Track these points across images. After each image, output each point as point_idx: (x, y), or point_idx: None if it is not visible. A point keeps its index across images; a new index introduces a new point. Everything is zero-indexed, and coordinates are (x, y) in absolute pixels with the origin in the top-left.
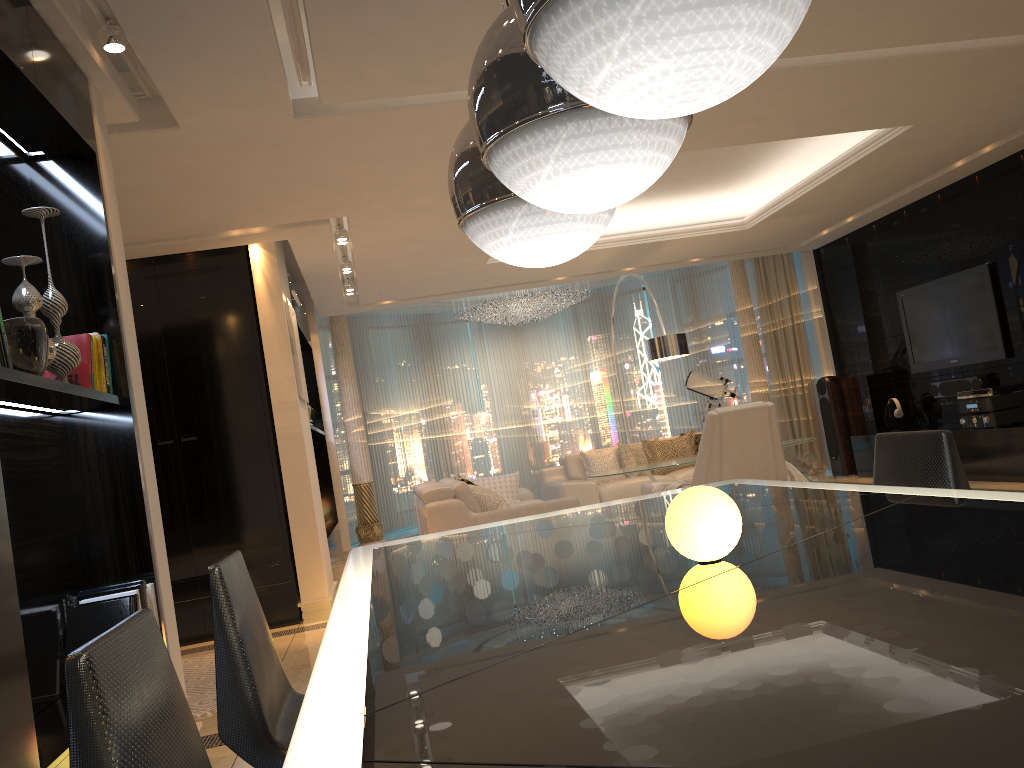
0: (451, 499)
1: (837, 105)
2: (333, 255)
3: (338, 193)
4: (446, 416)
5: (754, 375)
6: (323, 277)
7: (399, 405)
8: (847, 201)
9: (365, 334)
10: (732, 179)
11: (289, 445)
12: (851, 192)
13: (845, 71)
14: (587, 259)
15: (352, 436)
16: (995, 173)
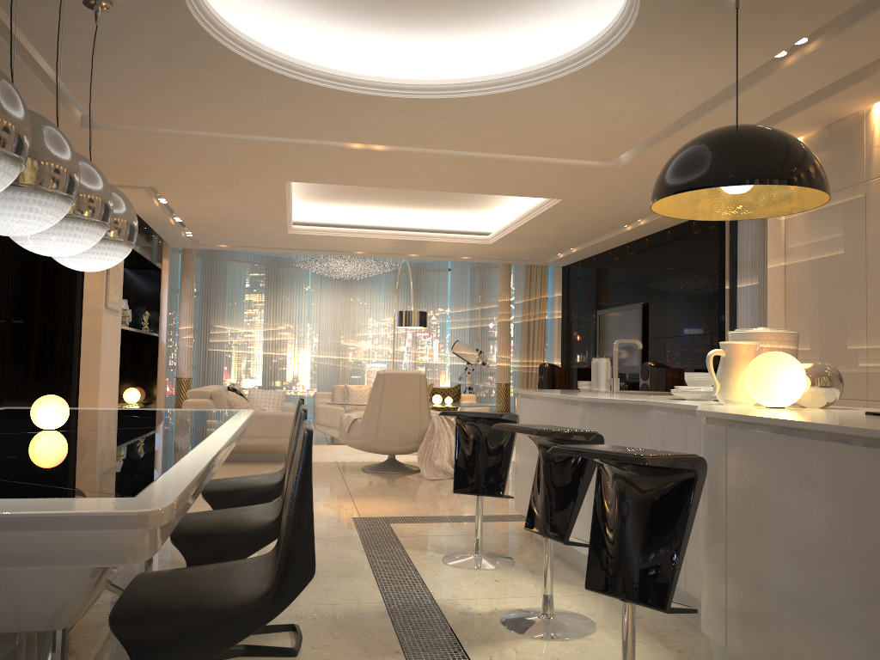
0: (205, 399)
1: (488, 179)
2: (158, 209)
3: (139, 172)
4: (278, 339)
5: (501, 352)
6: (158, 221)
7: (241, 324)
8: (558, 238)
9: (223, 264)
10: (478, 206)
11: (90, 339)
12: (555, 233)
13: (475, 161)
14: (371, 243)
15: (182, 341)
16: (655, 239)
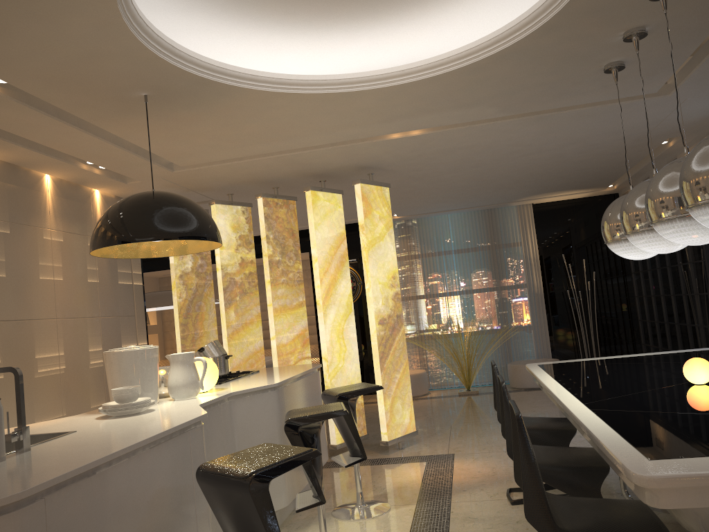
0: None
1: None
2: None
3: None
4: None
5: None
6: None
7: None
8: None
9: None
10: None
11: None
12: None
13: None
14: None
15: None
16: None
